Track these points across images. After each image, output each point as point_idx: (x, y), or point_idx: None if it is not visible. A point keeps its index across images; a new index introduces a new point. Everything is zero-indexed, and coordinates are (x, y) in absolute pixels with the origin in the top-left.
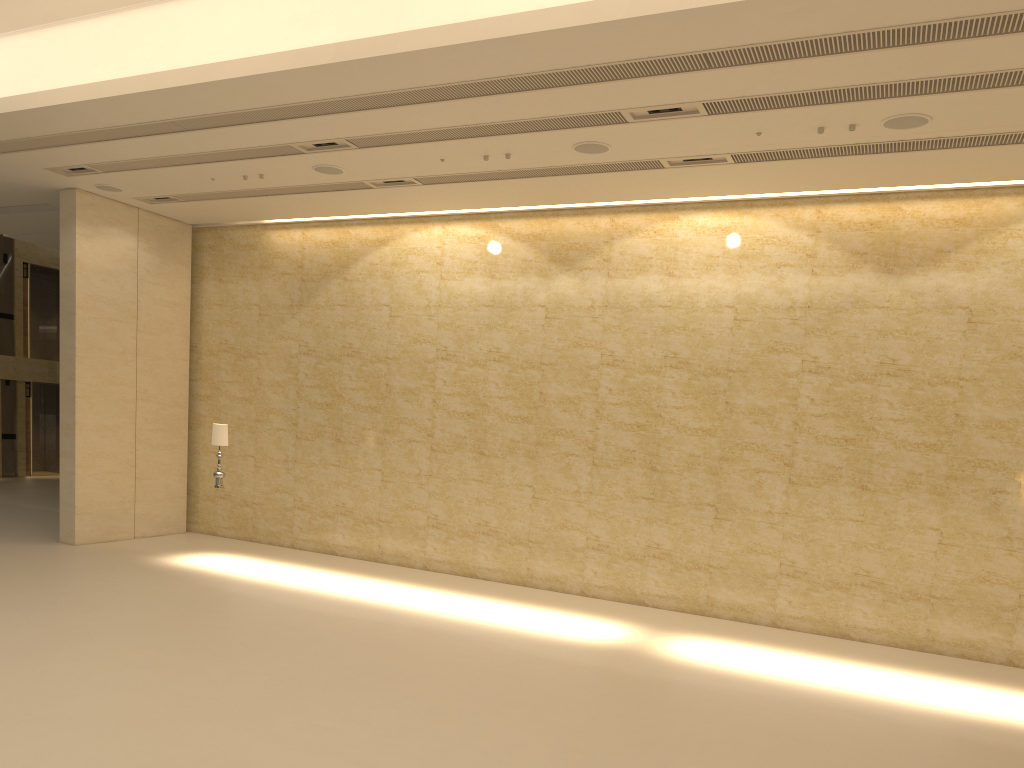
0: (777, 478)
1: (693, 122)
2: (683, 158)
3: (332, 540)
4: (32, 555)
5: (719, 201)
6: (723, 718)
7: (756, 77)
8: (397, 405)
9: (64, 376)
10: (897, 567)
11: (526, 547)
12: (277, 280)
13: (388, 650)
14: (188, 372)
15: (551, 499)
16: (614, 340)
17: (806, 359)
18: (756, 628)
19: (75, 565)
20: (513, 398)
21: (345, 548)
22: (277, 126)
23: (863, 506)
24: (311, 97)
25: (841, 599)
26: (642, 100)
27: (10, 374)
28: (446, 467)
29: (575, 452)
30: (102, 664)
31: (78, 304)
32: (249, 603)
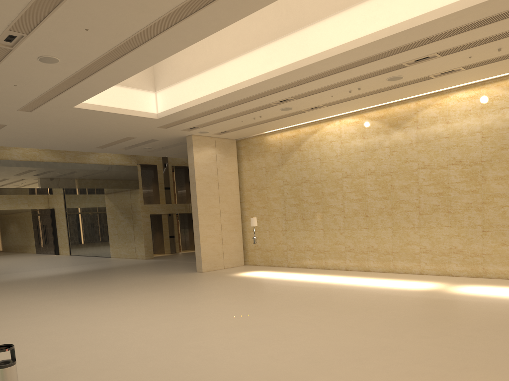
0: None
1: (436, 60)
2: (439, 73)
3: (304, 262)
4: (188, 276)
5: (467, 85)
6: (469, 310)
7: (455, 39)
8: (327, 200)
9: (193, 207)
10: None
11: (391, 255)
12: (271, 156)
13: (324, 295)
14: (239, 199)
15: (401, 232)
16: (423, 156)
17: None
18: None
19: (203, 278)
20: (378, 189)
21: (310, 265)
22: (263, 98)
23: None
24: (274, 87)
25: None
26: (409, 58)
27: (171, 211)
28: (351, 224)
29: (410, 209)
30: (218, 303)
31: (196, 178)
32: (270, 285)
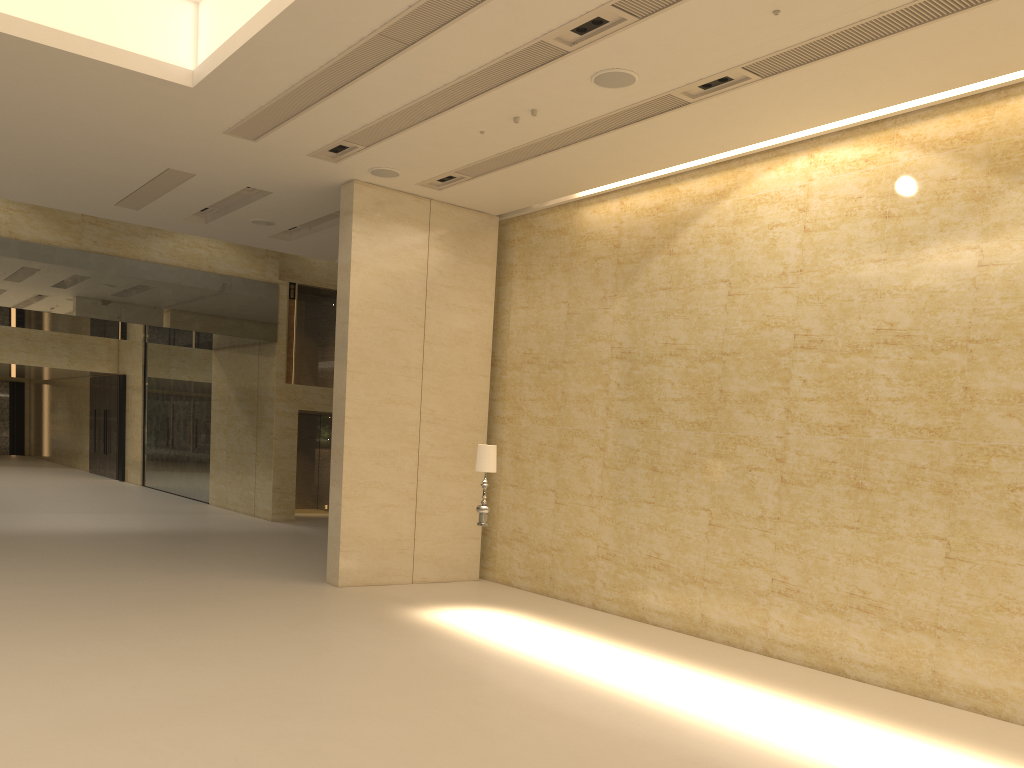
0: None
1: None
2: None
3: (641, 602)
4: (279, 595)
5: None
6: None
7: None
8: (734, 419)
9: (336, 394)
10: None
11: (931, 637)
12: (589, 268)
13: None
14: (488, 390)
15: (980, 561)
16: None
17: None
18: None
19: (310, 610)
20: (916, 399)
21: (657, 614)
22: (509, 3)
23: None
24: None
25: None
26: None
27: None
28: (802, 507)
29: None
30: (168, 759)
31: (352, 312)
32: (464, 683)
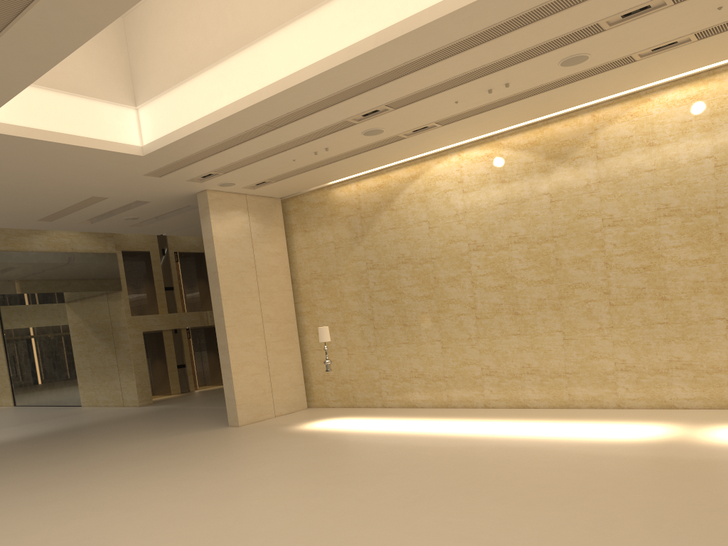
0: None
1: (661, 14)
2: (652, 48)
3: (411, 397)
4: (214, 436)
5: (684, 77)
6: None
7: None
8: (444, 291)
9: (216, 314)
10: None
11: (564, 378)
12: (343, 221)
13: (480, 465)
14: (292, 298)
15: (579, 338)
16: (611, 206)
17: None
18: None
19: (243, 438)
20: (534, 267)
21: (422, 401)
22: (337, 108)
23: None
24: (360, 79)
25: None
26: (616, 8)
27: (177, 325)
28: (490, 329)
29: (593, 298)
30: (282, 497)
31: (218, 265)
32: (367, 446)
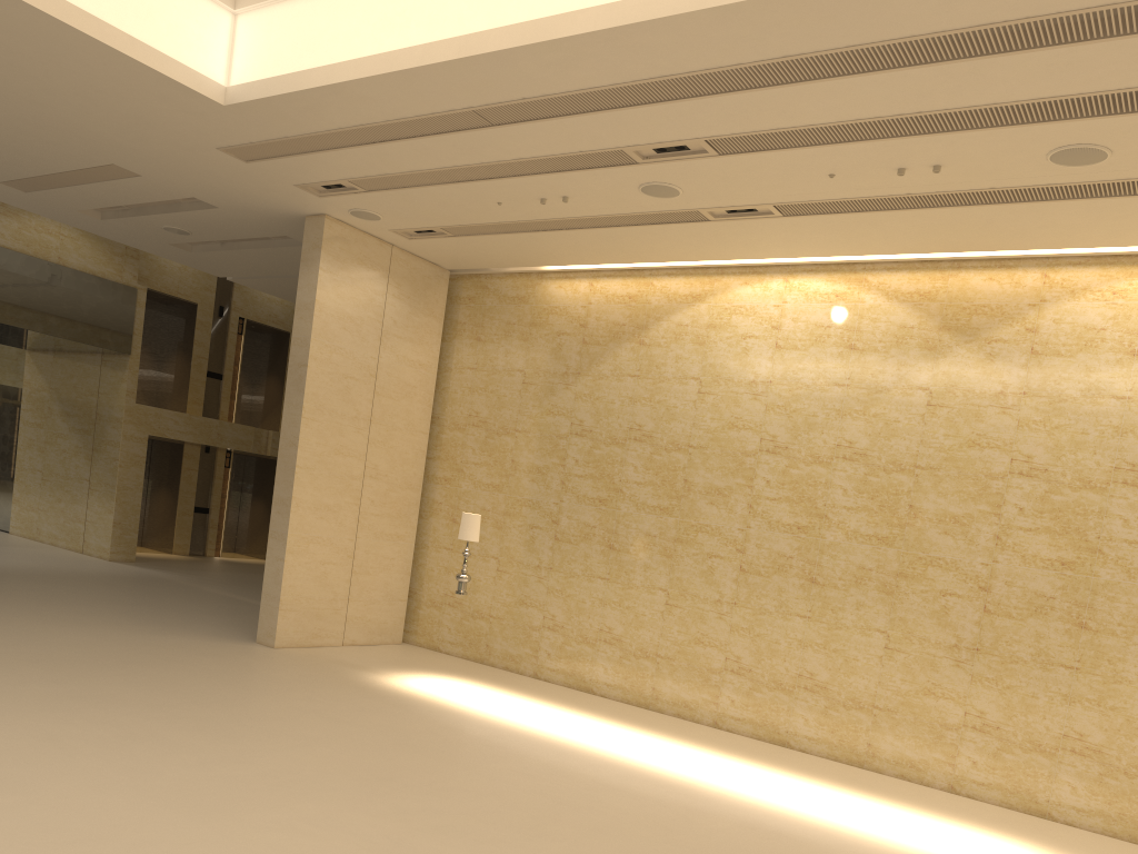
0: None
1: None
2: None
3: (589, 674)
4: (225, 656)
5: None
6: None
7: None
8: (697, 508)
9: (285, 440)
10: None
11: (868, 714)
12: (550, 341)
13: None
14: (426, 448)
15: (913, 653)
16: (1033, 441)
17: None
18: None
19: (276, 676)
20: (867, 510)
21: (606, 686)
22: (617, 118)
23: None
24: (687, 66)
25: None
26: None
27: (212, 440)
28: (759, 594)
29: (957, 591)
30: (326, 839)
31: (311, 354)
32: (503, 756)
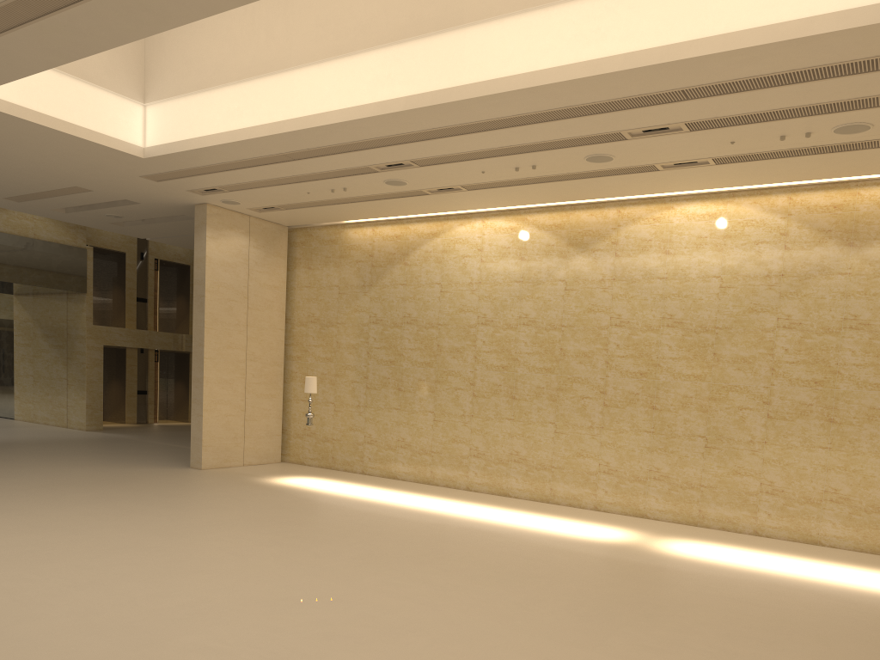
0: (757, 414)
1: (678, 137)
2: (673, 162)
3: (394, 467)
4: (173, 475)
5: (706, 193)
6: (702, 591)
7: (724, 103)
8: (446, 361)
9: (195, 343)
10: (861, 485)
11: (549, 472)
12: (353, 266)
13: (441, 541)
14: (284, 339)
15: (569, 433)
16: (621, 306)
17: (781, 317)
18: (740, 536)
19: (205, 482)
20: (539, 353)
21: (404, 474)
22: (360, 154)
23: (831, 436)
24: (387, 133)
25: (813, 512)
26: (637, 123)
27: (146, 344)
28: (485, 409)
29: (589, 395)
30: (238, 542)
31: (207, 289)
32: (335, 509)
